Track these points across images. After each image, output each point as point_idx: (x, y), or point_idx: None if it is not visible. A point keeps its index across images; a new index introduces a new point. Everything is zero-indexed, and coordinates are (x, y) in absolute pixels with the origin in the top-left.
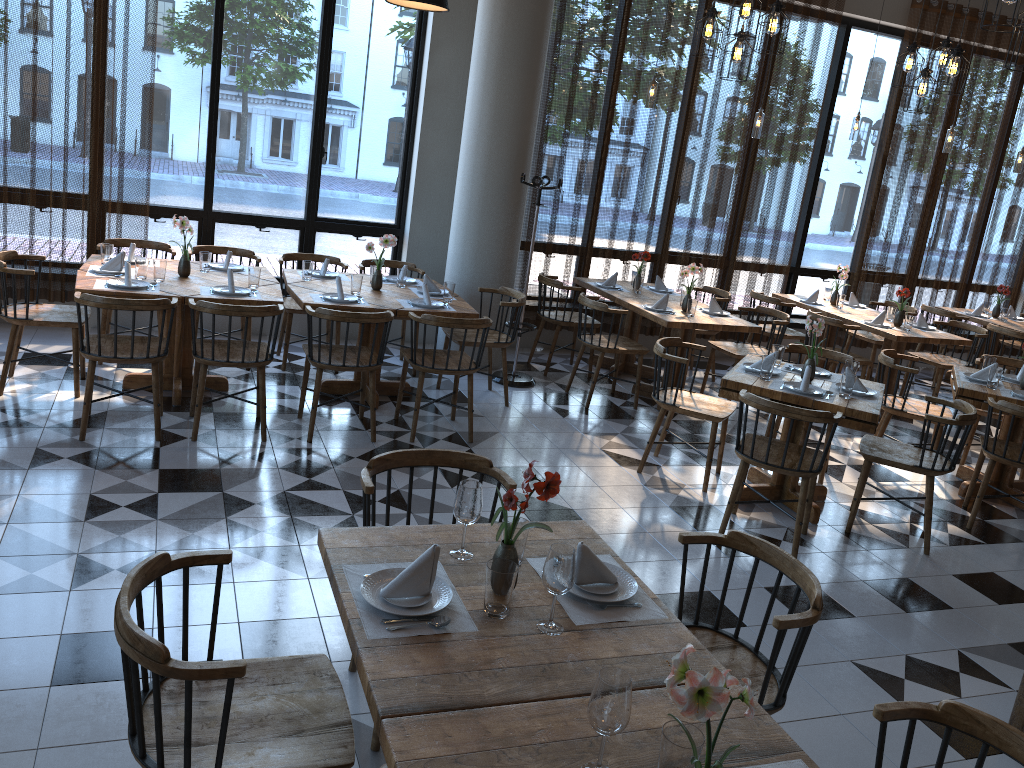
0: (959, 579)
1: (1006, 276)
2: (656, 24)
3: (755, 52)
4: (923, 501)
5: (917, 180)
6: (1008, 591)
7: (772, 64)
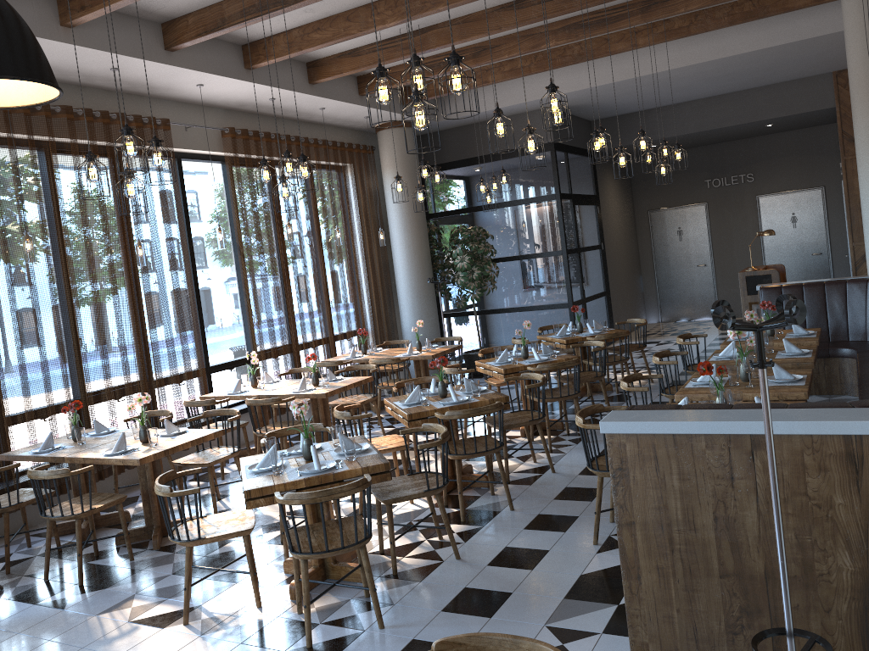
0: (494, 565)
1: (356, 322)
2: (5, 182)
3: (111, 192)
4: (419, 516)
5: (274, 268)
6: (527, 555)
7: (130, 200)
